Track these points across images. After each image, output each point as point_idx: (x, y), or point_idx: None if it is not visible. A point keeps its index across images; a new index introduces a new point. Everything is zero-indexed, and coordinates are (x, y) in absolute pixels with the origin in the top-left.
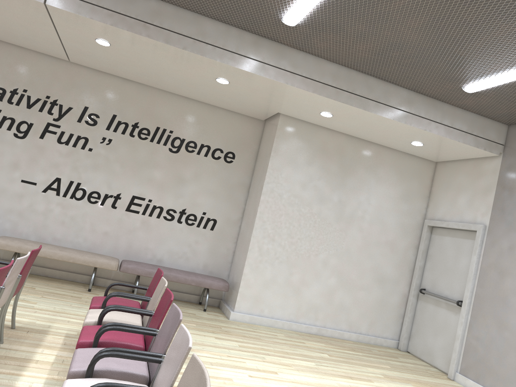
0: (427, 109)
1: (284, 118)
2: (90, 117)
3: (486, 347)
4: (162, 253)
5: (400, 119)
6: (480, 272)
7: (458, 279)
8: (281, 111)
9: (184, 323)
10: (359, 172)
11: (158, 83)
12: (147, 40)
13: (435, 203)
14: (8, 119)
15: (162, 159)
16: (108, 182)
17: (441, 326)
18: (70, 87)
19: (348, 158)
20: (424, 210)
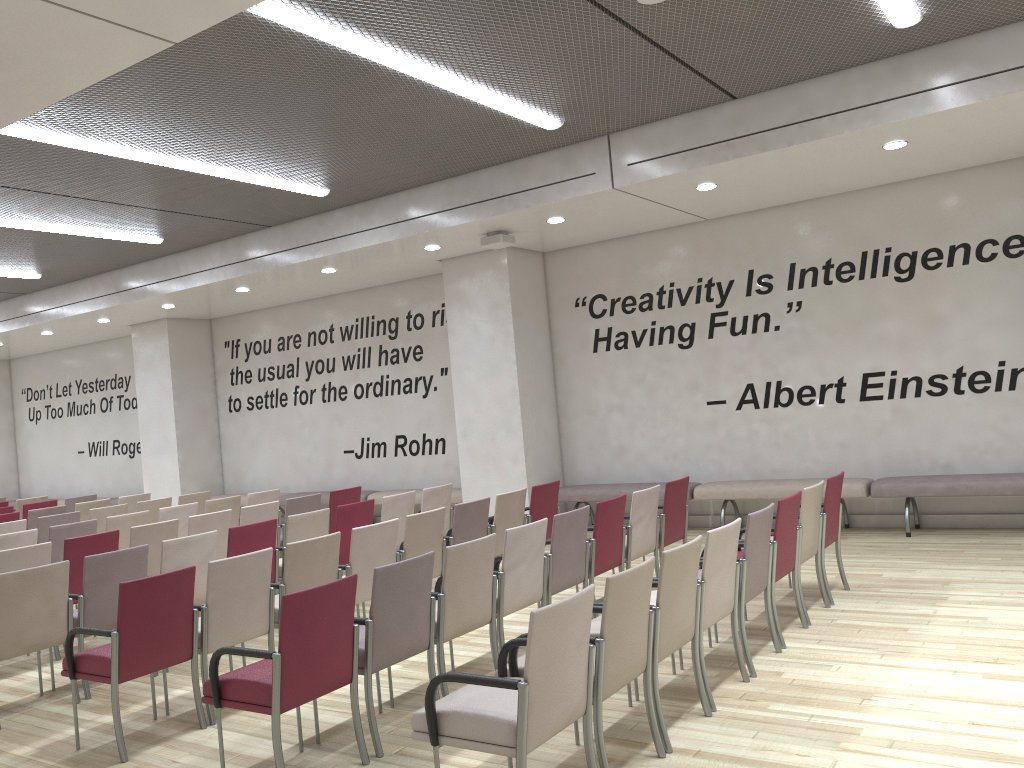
0: None
1: None
2: (760, 282)
3: None
4: (946, 453)
5: None
6: None
7: None
8: None
9: (977, 558)
10: None
11: (830, 188)
12: (739, 160)
13: None
14: (666, 329)
15: (888, 300)
16: (818, 366)
17: None
18: (720, 253)
19: None
20: None
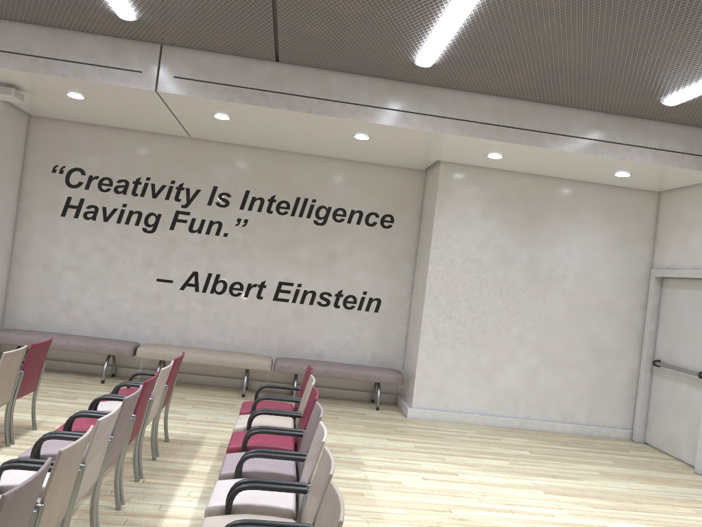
0: (623, 131)
1: (447, 166)
2: (221, 198)
3: None
4: (320, 345)
5: (588, 150)
6: None
7: (699, 344)
8: (440, 158)
9: (351, 425)
10: (552, 219)
11: (291, 147)
12: (267, 109)
13: (662, 246)
14: (134, 213)
15: (307, 234)
16: (249, 270)
17: (683, 406)
18: (195, 167)
19: (535, 204)
20: (649, 257)
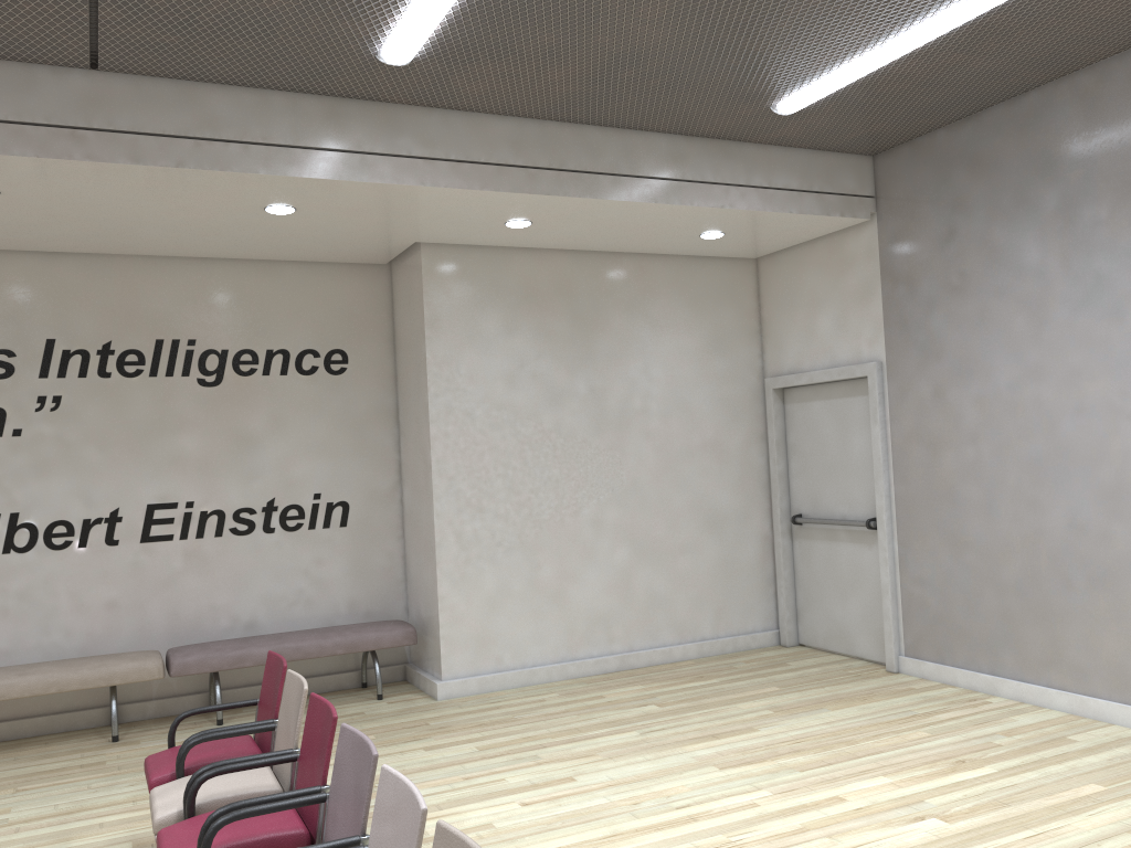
0: (715, 163)
1: (432, 251)
2: None
3: (941, 593)
4: (250, 607)
5: (670, 198)
6: (894, 454)
7: (857, 479)
8: (421, 237)
9: None
10: (614, 320)
11: (132, 244)
12: (88, 165)
13: (775, 341)
14: None
15: (189, 407)
16: (81, 493)
17: (849, 577)
18: None
19: (585, 299)
20: (758, 360)
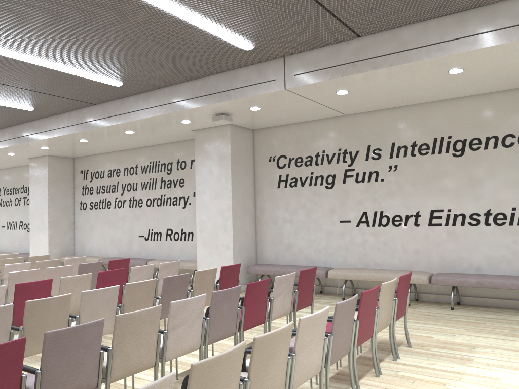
0: None
1: None
2: (374, 153)
3: None
4: (477, 260)
5: None
6: None
7: None
8: None
9: (494, 329)
10: None
11: (417, 99)
12: (360, 75)
13: None
14: (319, 177)
15: (448, 167)
16: (404, 204)
17: None
18: (352, 135)
19: None
20: None
